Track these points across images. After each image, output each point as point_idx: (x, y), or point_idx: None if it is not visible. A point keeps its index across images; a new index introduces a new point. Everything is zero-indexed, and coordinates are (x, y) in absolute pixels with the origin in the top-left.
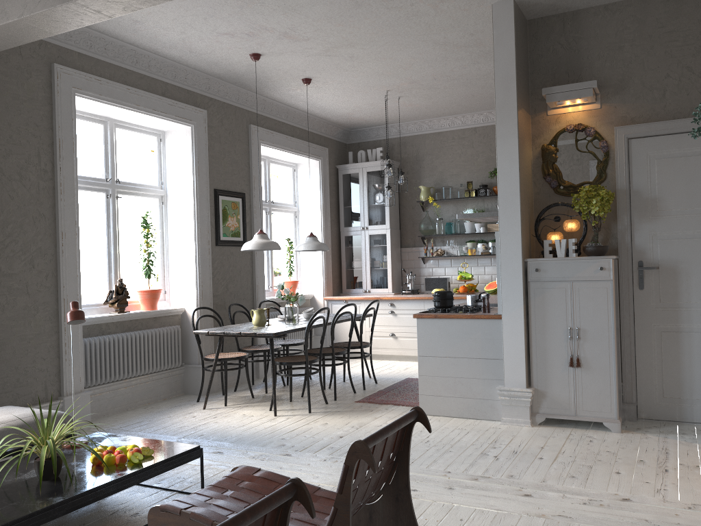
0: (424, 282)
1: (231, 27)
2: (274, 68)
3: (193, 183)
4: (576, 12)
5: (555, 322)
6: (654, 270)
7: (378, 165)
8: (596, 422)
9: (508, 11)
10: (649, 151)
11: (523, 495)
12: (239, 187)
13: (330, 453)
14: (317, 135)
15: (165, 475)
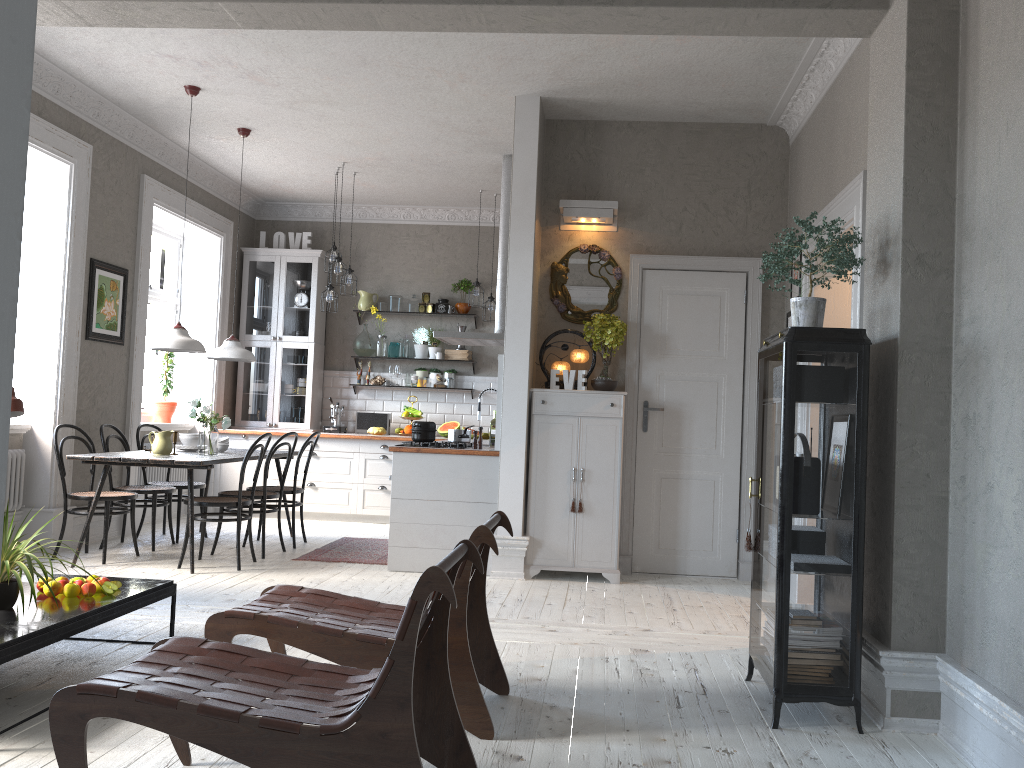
0: (353, 418)
1: (183, 50)
2: (207, 108)
3: (65, 246)
4: (599, 123)
5: (559, 462)
6: (658, 411)
7: (304, 255)
8: (591, 576)
9: (533, 108)
10: (663, 285)
11: (548, 631)
12: (122, 260)
13: None
14: (221, 203)
15: (93, 630)
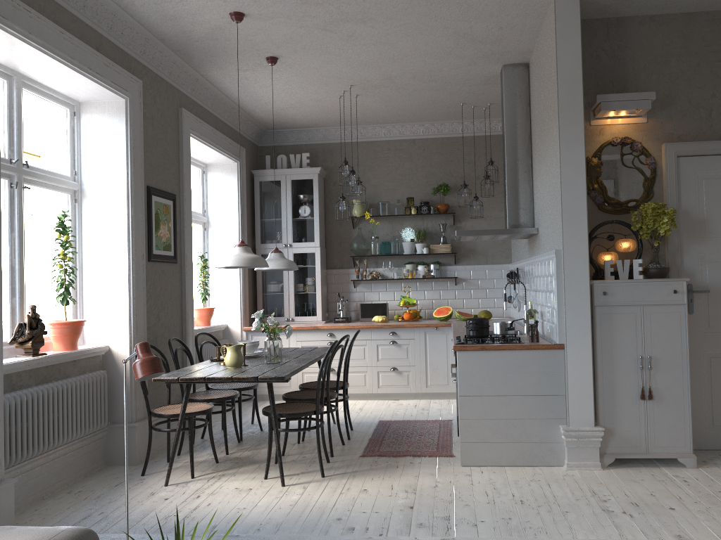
0: (354, 308)
1: None
2: (244, 37)
3: (127, 176)
4: (621, 19)
5: (624, 351)
6: (702, 293)
7: (305, 173)
8: (655, 458)
9: (573, 5)
10: (698, 171)
11: None
12: (170, 186)
13: (431, 533)
14: (235, 132)
15: None
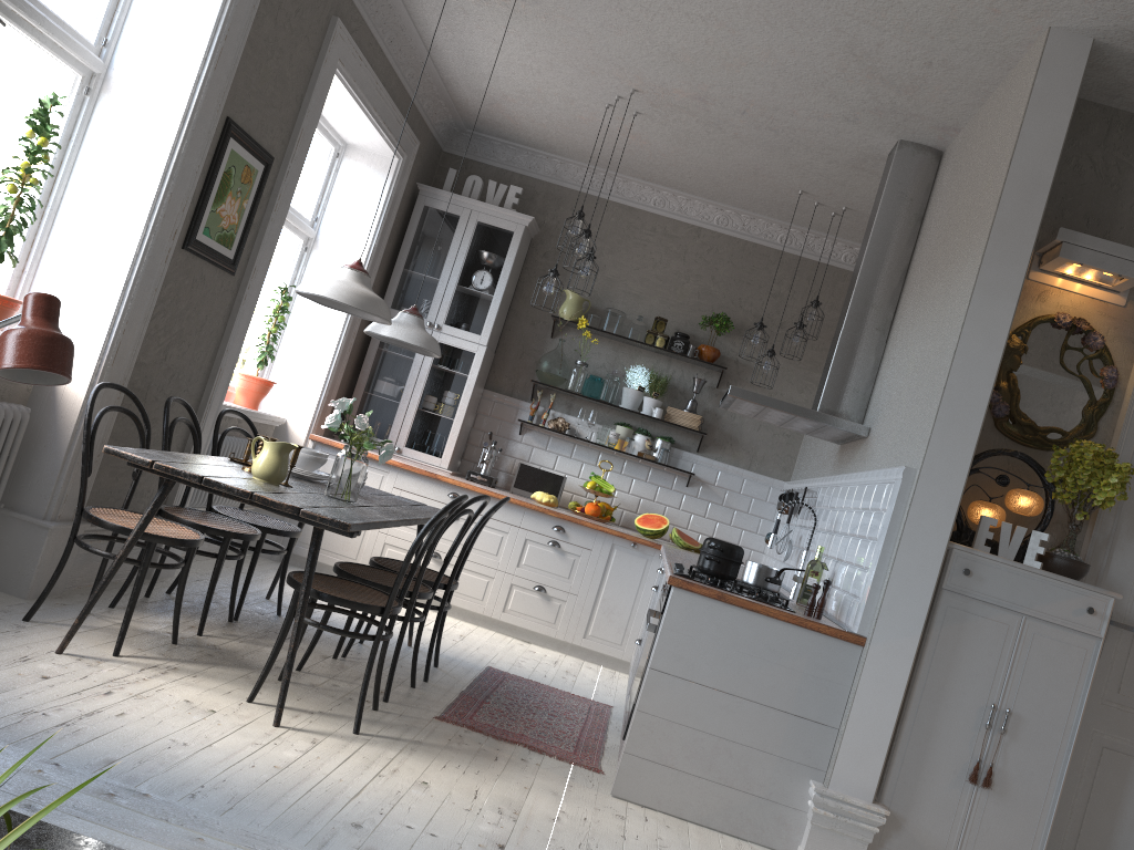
0: (507, 468)
1: None
2: None
3: (196, 81)
4: None
5: (967, 686)
6: (1125, 631)
7: (505, 218)
8: None
9: (1076, 56)
10: None
11: None
12: (270, 139)
13: None
14: (414, 109)
15: None
